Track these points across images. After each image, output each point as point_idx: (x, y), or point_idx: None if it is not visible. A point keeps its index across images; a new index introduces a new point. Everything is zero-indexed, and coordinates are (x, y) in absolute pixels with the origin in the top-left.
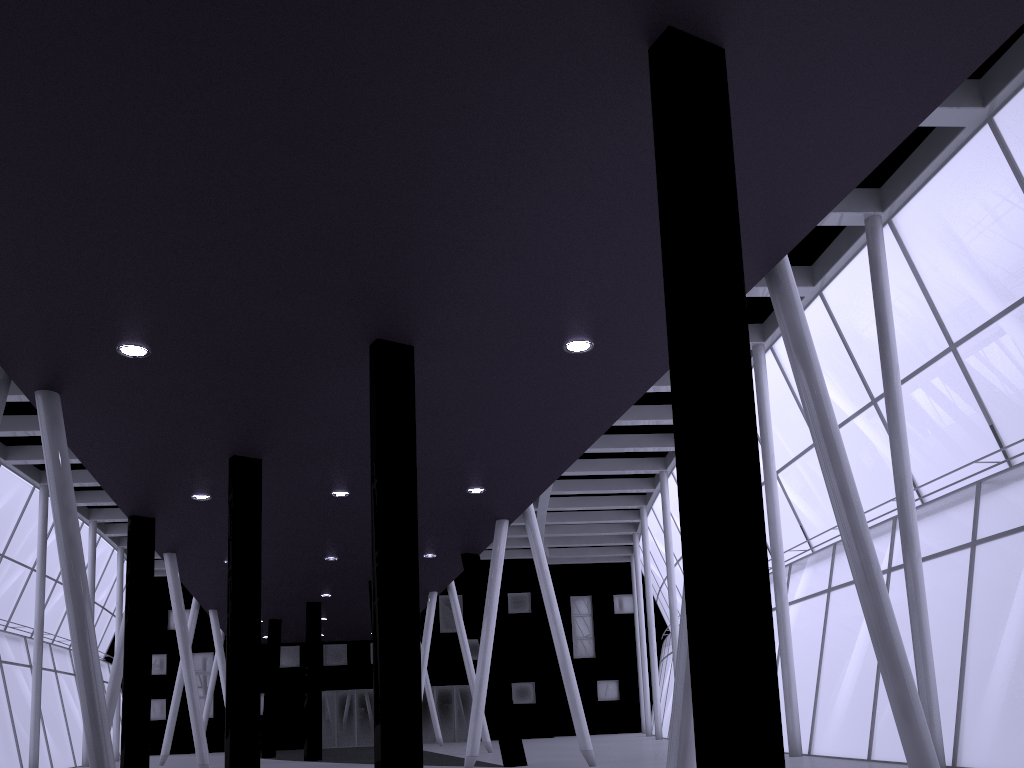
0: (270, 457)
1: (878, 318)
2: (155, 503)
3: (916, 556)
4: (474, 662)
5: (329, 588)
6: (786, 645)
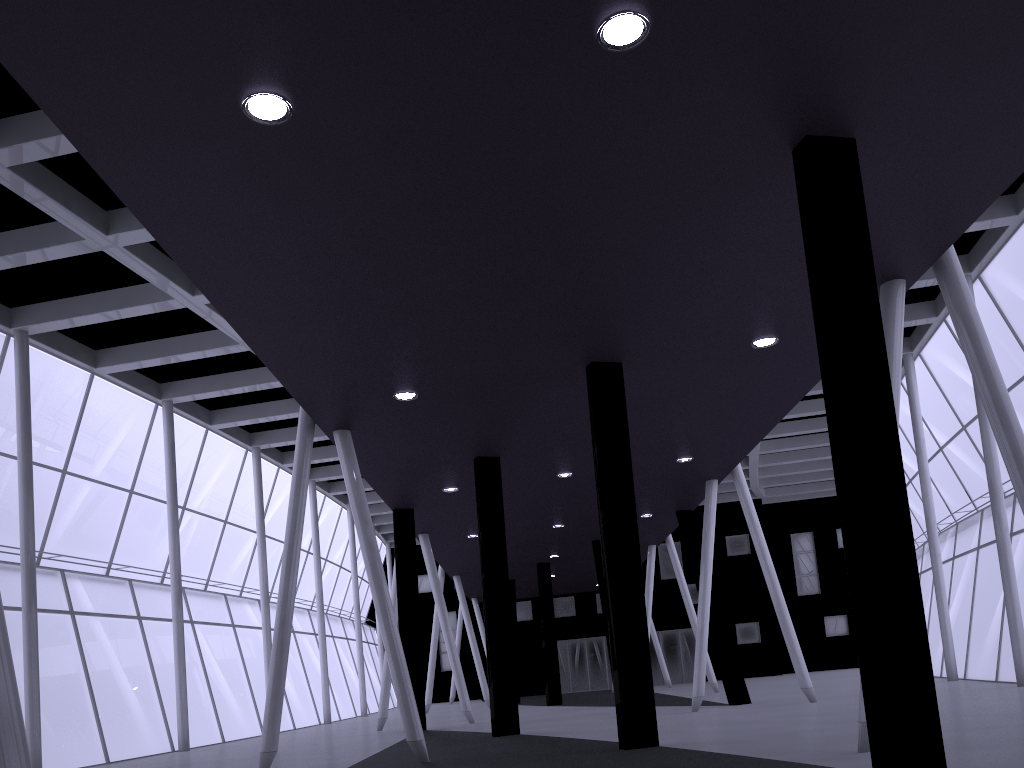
0: (506, 454)
1: None
2: (414, 498)
3: None
4: (696, 606)
5: (556, 550)
6: (1008, 577)
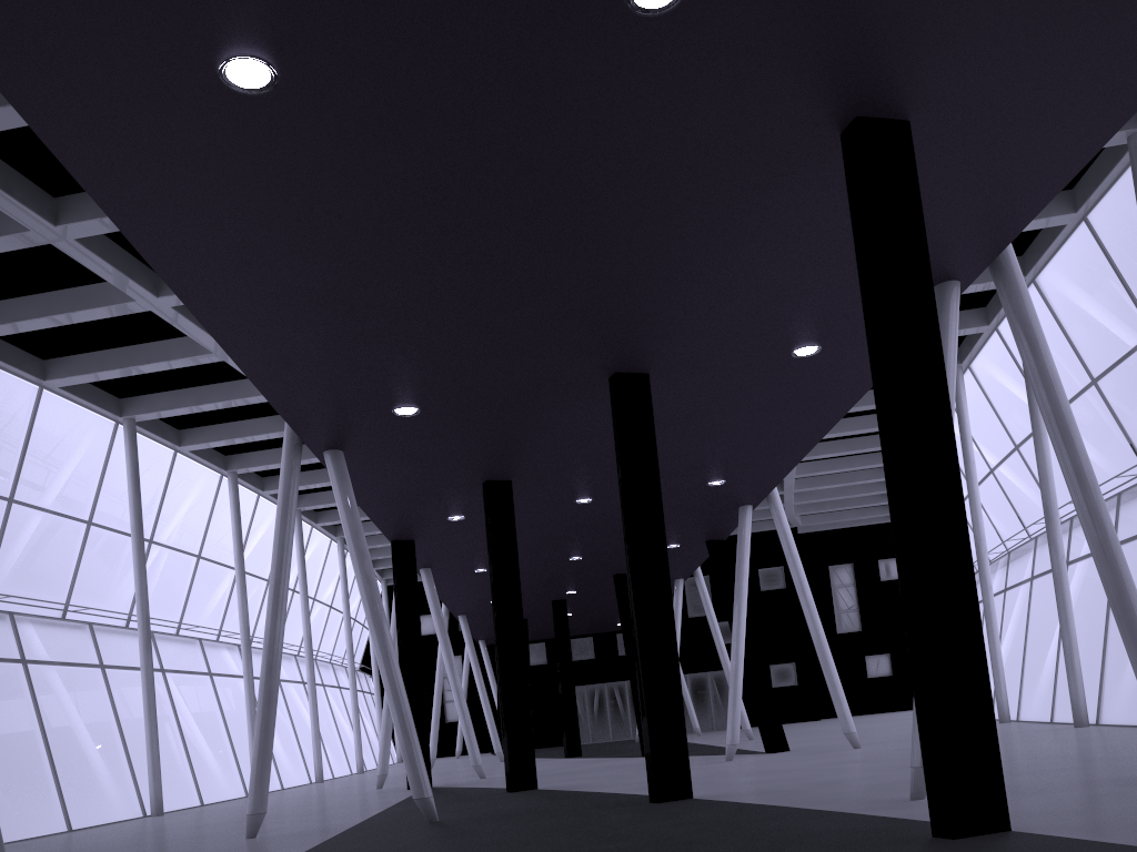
0: (519, 478)
1: None
2: (415, 527)
3: None
4: (727, 646)
5: (574, 585)
6: (1065, 610)
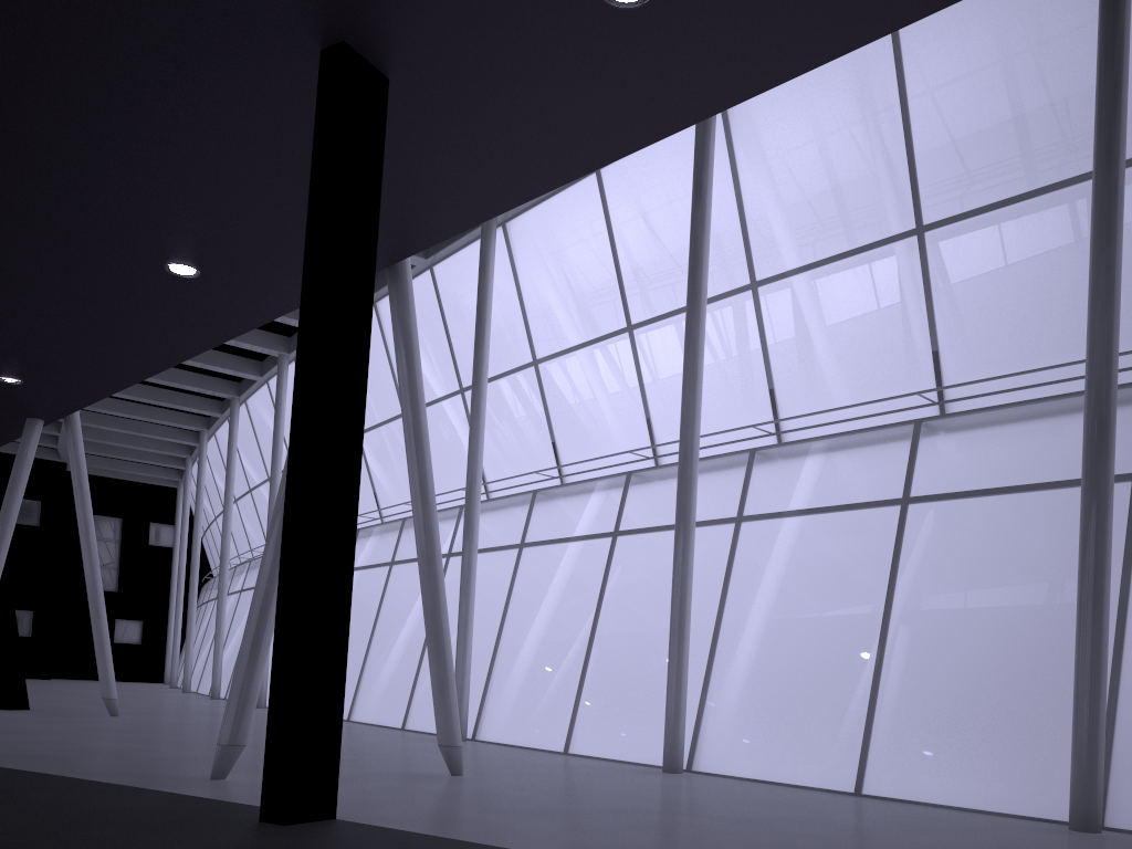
0: None
1: (479, 316)
2: None
3: (474, 548)
4: None
5: None
6: None
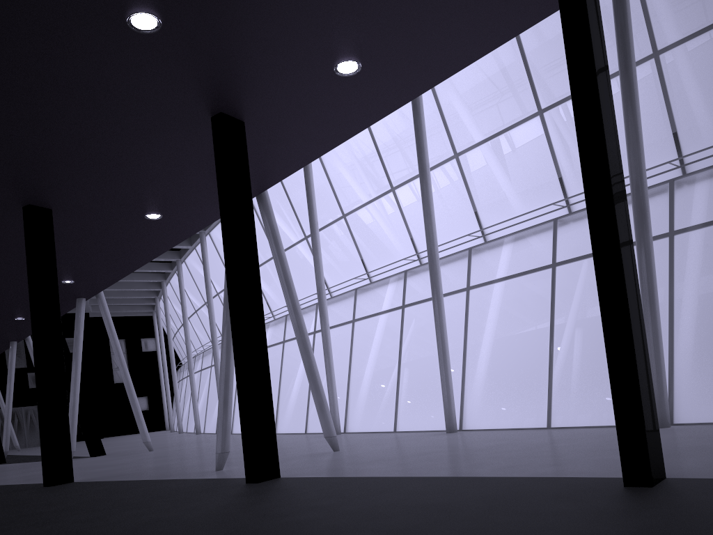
0: None
1: (308, 197)
2: None
3: (327, 328)
4: None
5: None
6: None
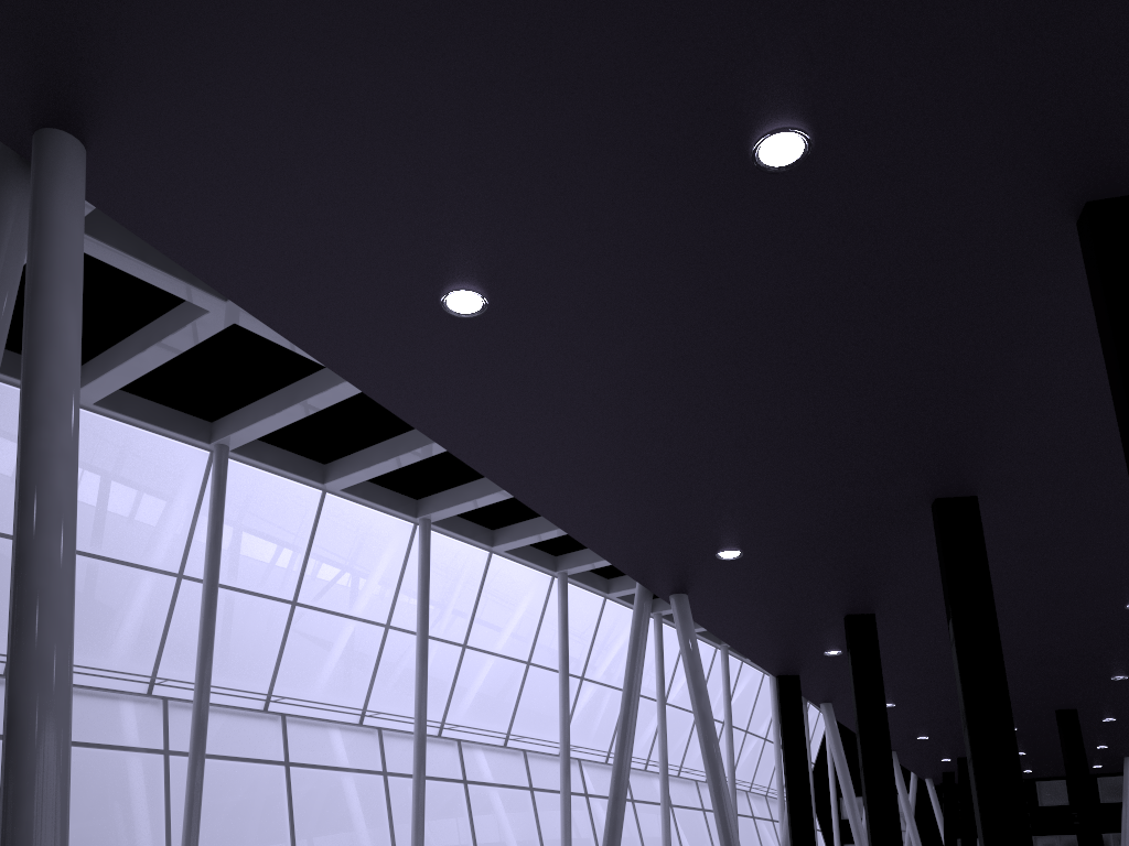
0: (882, 610)
1: None
2: (794, 663)
3: None
4: None
5: None
6: None
